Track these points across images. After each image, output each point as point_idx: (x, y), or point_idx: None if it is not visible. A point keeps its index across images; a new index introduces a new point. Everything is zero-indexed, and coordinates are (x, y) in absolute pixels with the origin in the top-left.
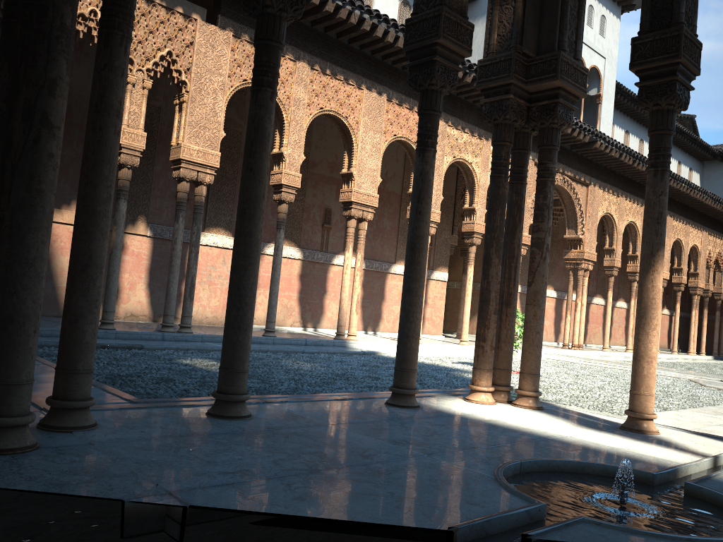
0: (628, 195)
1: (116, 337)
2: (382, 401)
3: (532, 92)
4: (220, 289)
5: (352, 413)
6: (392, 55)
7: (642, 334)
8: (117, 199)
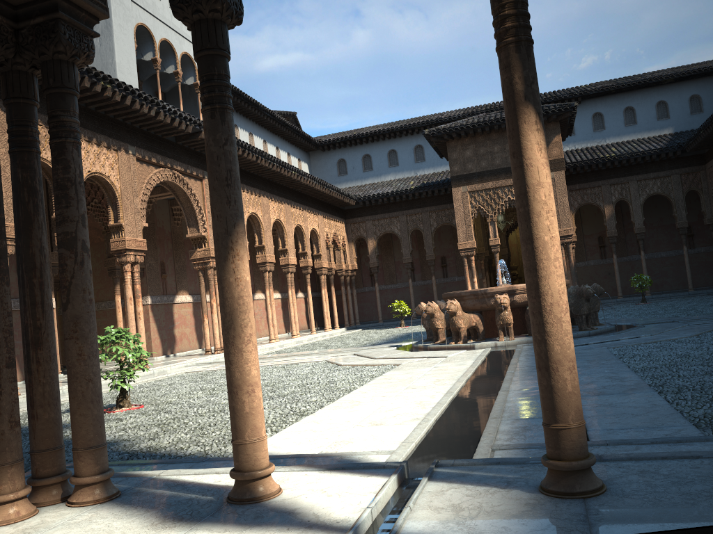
0: (245, 187)
1: None
2: None
3: (17, 5)
4: None
5: None
6: None
7: (234, 352)
8: None
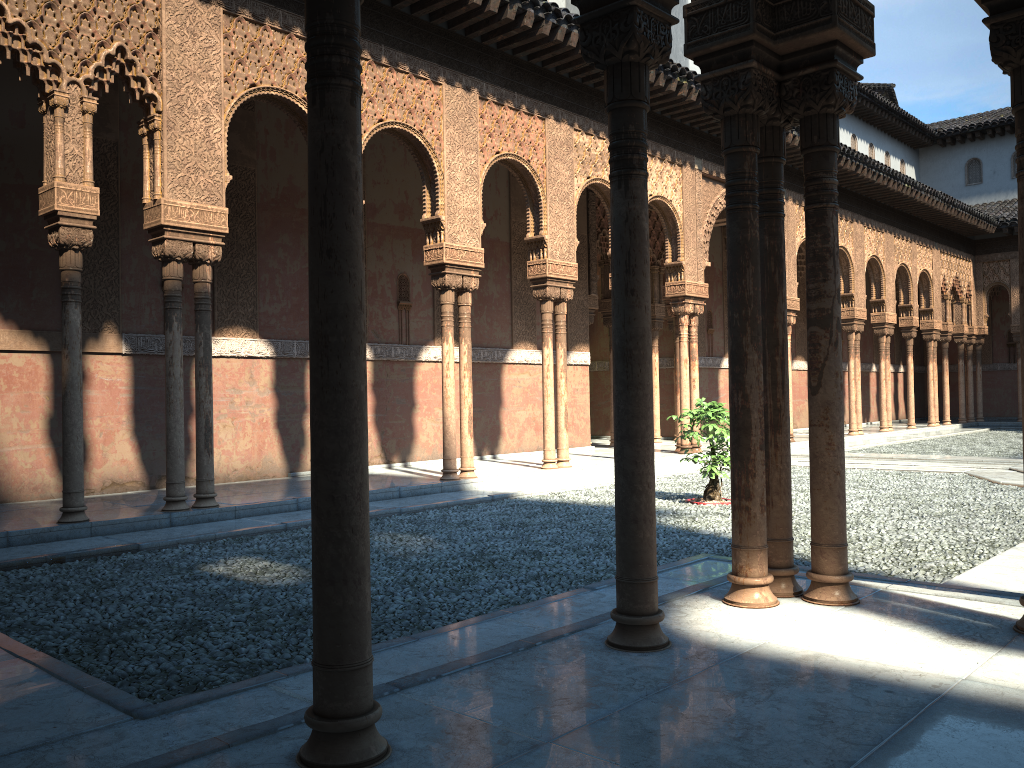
0: None
1: (91, 533)
2: (597, 636)
3: (783, 55)
4: (251, 423)
5: (569, 692)
6: (481, 26)
7: None
8: (63, 304)
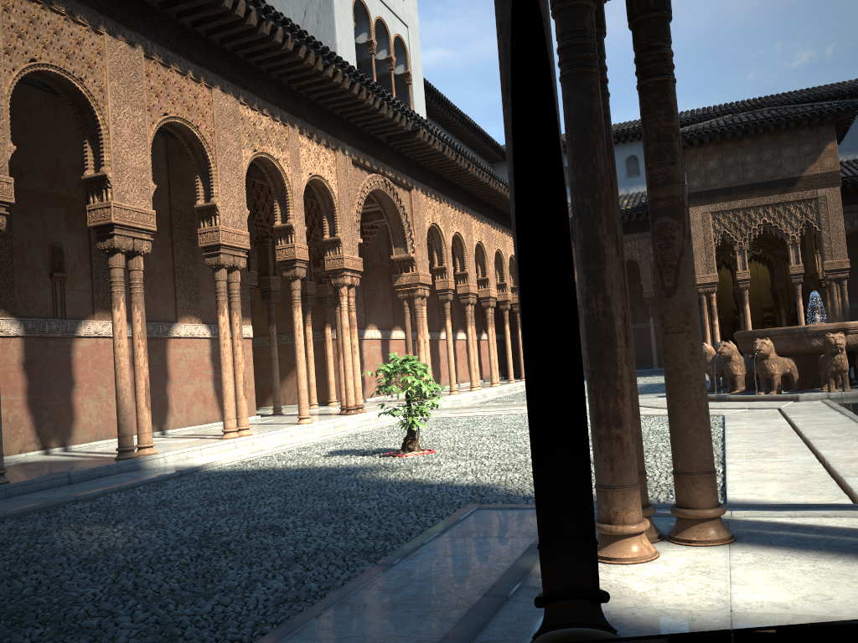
0: (449, 201)
1: None
2: None
3: None
4: None
5: None
6: None
7: None
8: None
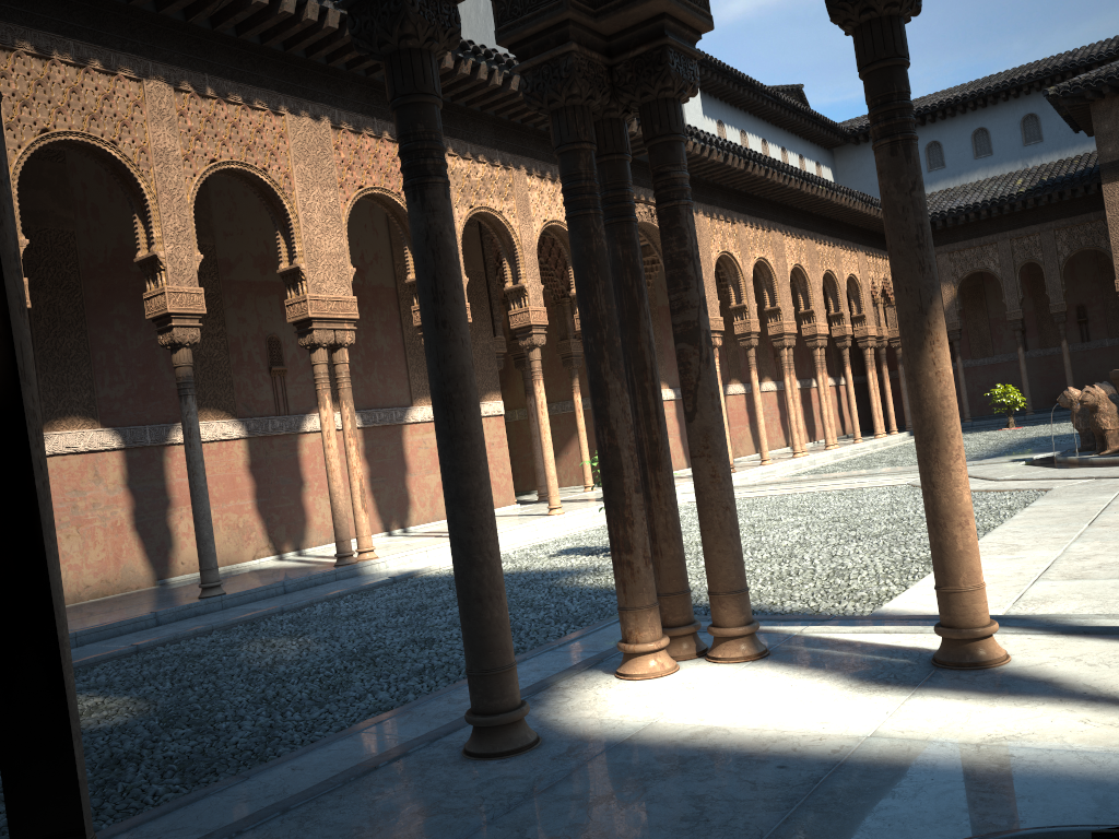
0: (747, 219)
1: None
2: (456, 744)
3: (610, 35)
4: (102, 528)
5: (398, 829)
6: (323, 45)
7: (939, 471)
8: None
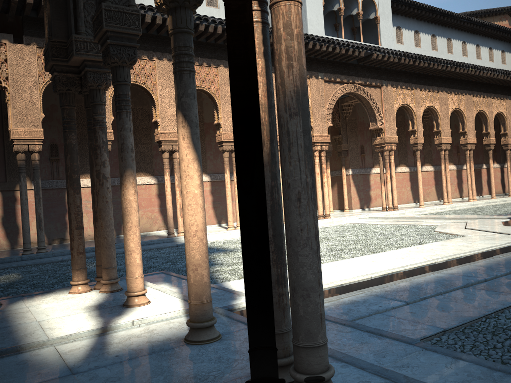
0: (422, 87)
1: None
2: None
3: (79, 66)
4: None
5: None
6: None
7: (124, 234)
8: None
